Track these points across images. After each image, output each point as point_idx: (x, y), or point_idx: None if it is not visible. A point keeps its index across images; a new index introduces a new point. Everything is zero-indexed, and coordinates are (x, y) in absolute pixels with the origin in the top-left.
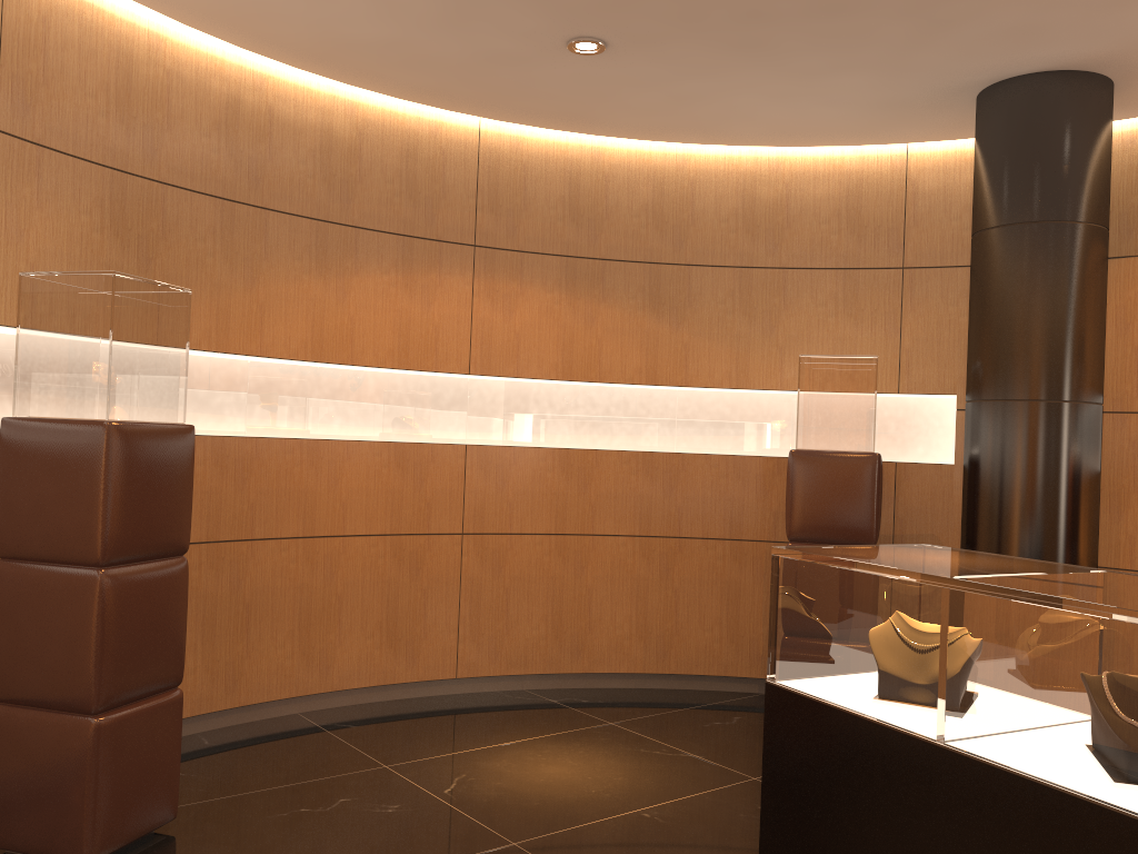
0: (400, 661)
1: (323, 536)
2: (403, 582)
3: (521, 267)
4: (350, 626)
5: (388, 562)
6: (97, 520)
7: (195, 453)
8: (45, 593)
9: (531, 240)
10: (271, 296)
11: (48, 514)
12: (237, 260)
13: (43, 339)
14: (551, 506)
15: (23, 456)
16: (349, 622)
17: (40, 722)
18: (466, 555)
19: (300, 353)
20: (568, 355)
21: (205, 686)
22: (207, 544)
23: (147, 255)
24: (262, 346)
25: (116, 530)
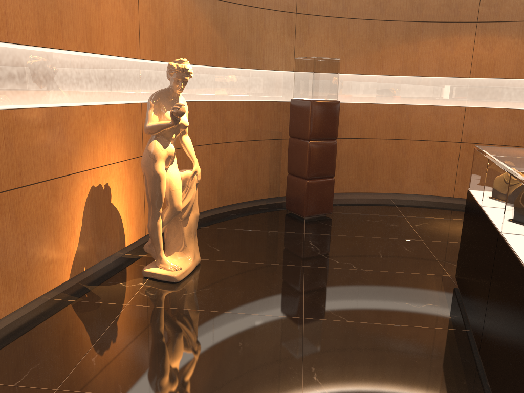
0: (430, 187)
1: (402, 139)
2: (433, 158)
3: (499, 29)
4: (411, 172)
5: (428, 150)
6: (308, 128)
7: (356, 109)
8: (297, 146)
9: (506, 16)
10: (386, 53)
11: (298, 125)
12: (374, 41)
13: (299, 77)
14: (503, 133)
15: (294, 109)
16: (410, 170)
17: (296, 180)
18: (461, 151)
19: (397, 73)
20: (519, 67)
21: (357, 184)
22: (360, 139)
23: (342, 44)
24: (382, 71)
25: (312, 131)
